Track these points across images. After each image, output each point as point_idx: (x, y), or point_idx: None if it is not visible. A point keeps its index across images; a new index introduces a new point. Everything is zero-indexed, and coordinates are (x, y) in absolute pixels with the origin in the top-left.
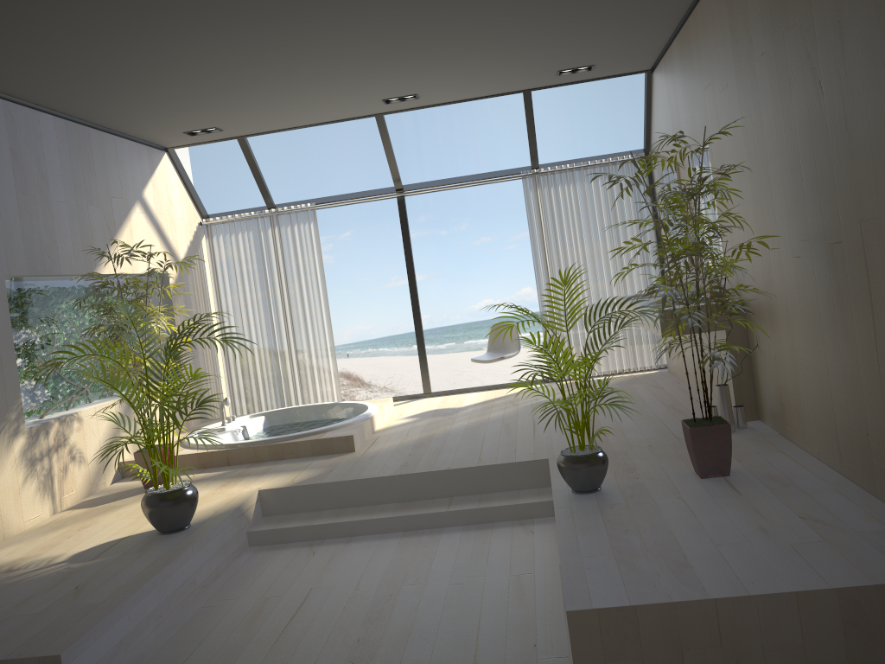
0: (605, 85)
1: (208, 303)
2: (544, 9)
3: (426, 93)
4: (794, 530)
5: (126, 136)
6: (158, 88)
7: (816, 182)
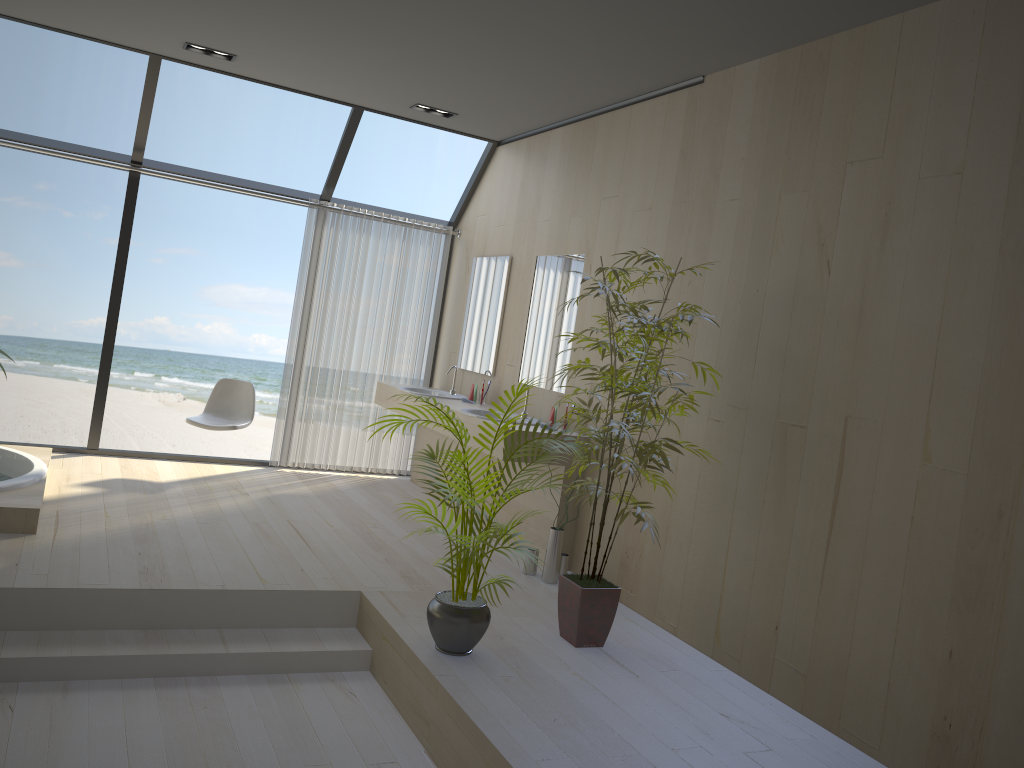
0: (329, 112)
1: None
2: (495, 42)
3: (248, 60)
4: (731, 732)
5: None
6: None
7: (781, 356)
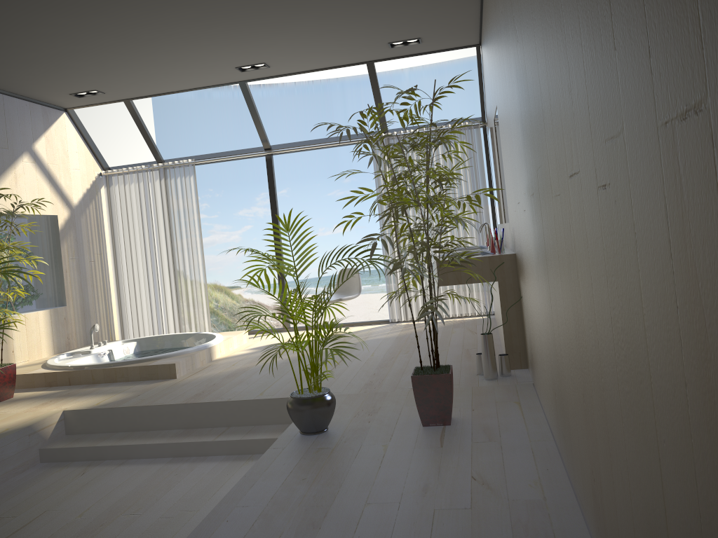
0: None
1: (104, 242)
2: None
3: (274, 62)
4: (453, 492)
5: (18, 95)
6: (11, 50)
7: (523, 134)
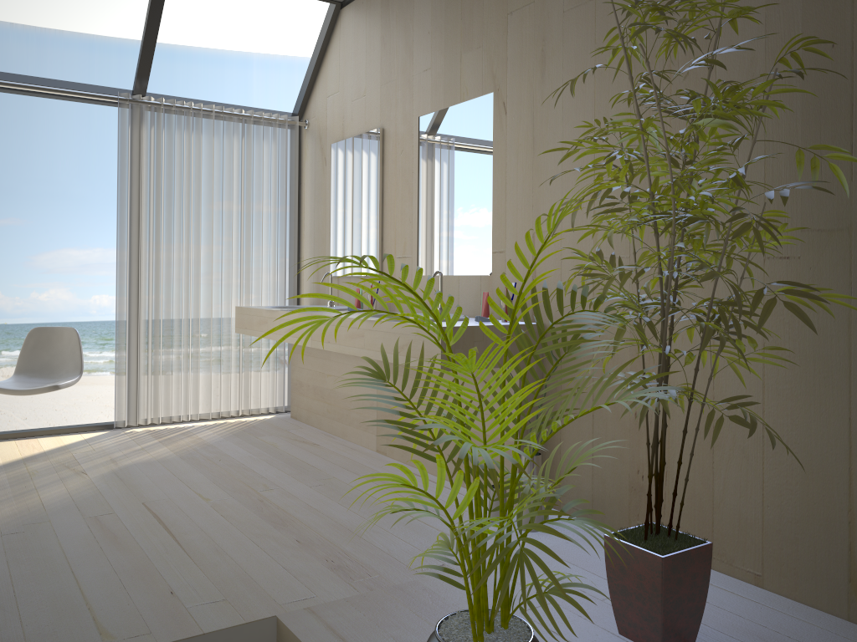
0: None
1: None
2: None
3: None
4: None
5: None
6: None
7: None
